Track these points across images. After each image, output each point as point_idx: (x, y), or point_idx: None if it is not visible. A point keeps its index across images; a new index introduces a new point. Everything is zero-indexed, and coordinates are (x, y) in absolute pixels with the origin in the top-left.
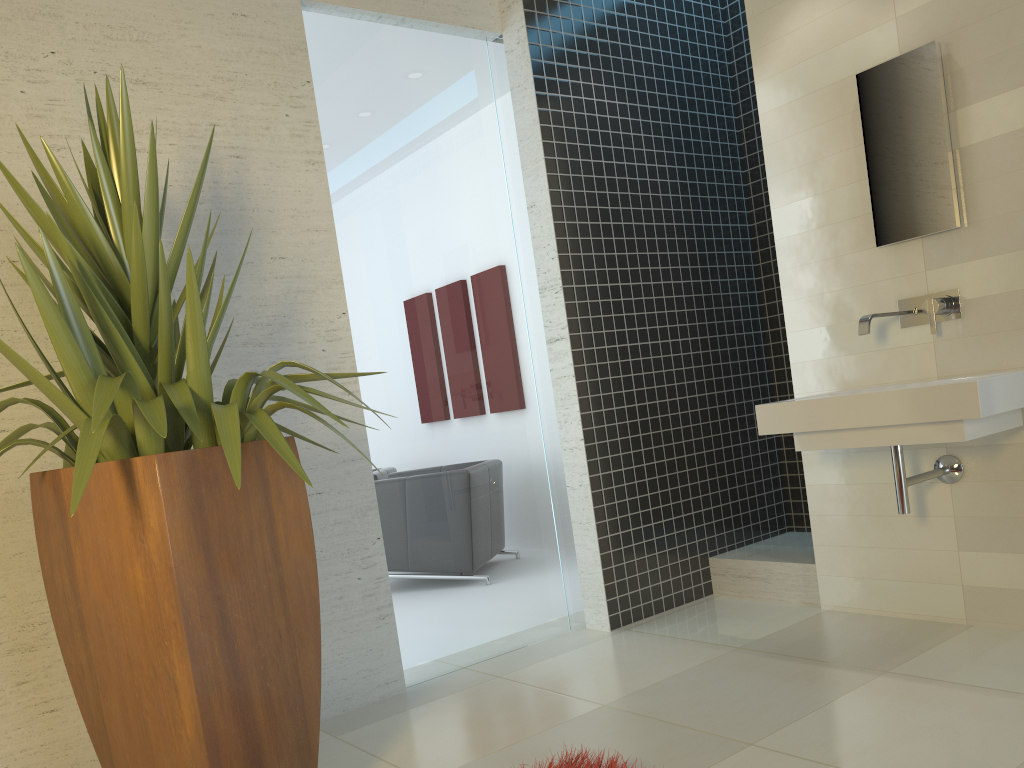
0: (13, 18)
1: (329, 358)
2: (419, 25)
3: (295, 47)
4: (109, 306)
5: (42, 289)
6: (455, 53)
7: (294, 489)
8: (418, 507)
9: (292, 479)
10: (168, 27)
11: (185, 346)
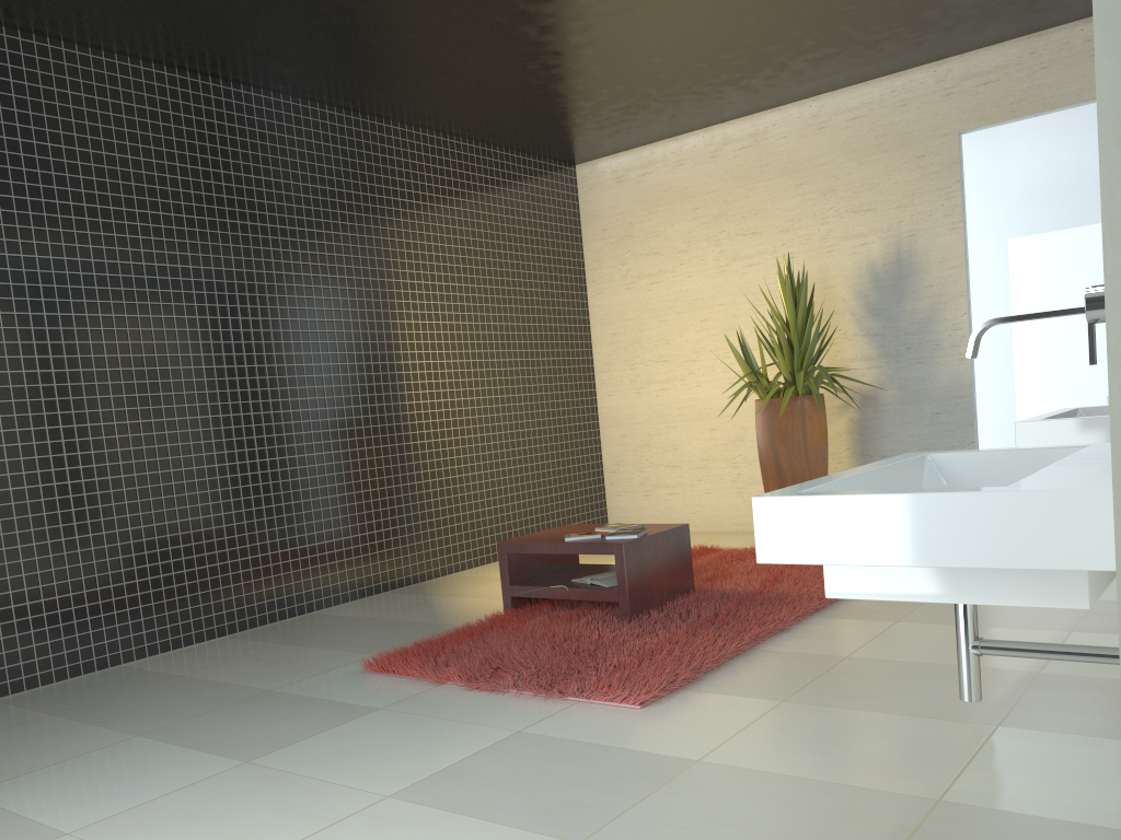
0: (817, 197)
1: (952, 339)
2: (1050, 112)
3: (951, 163)
4: (770, 343)
5: (732, 346)
6: (1079, 121)
7: (818, 415)
8: (1006, 428)
9: (818, 411)
10: (882, 177)
11: (803, 354)
